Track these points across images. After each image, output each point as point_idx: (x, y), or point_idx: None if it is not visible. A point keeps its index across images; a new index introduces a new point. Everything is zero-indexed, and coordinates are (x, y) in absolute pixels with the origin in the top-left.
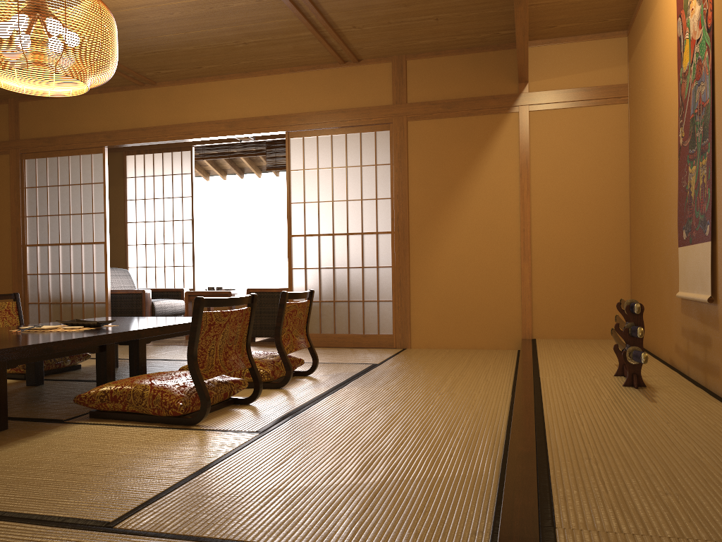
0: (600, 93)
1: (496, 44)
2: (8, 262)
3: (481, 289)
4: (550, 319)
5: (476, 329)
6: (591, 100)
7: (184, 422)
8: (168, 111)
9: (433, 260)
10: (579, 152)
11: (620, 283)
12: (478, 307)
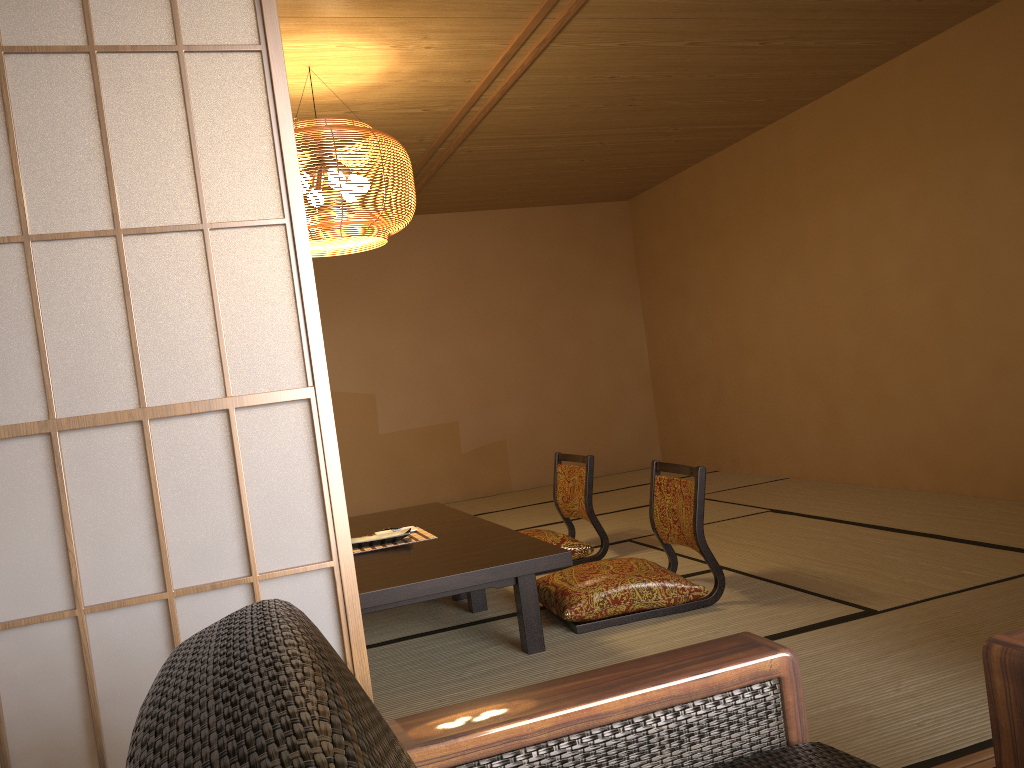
0: None
1: None
2: None
3: None
4: None
5: None
6: None
7: None
8: None
9: None
10: None
11: None
12: None
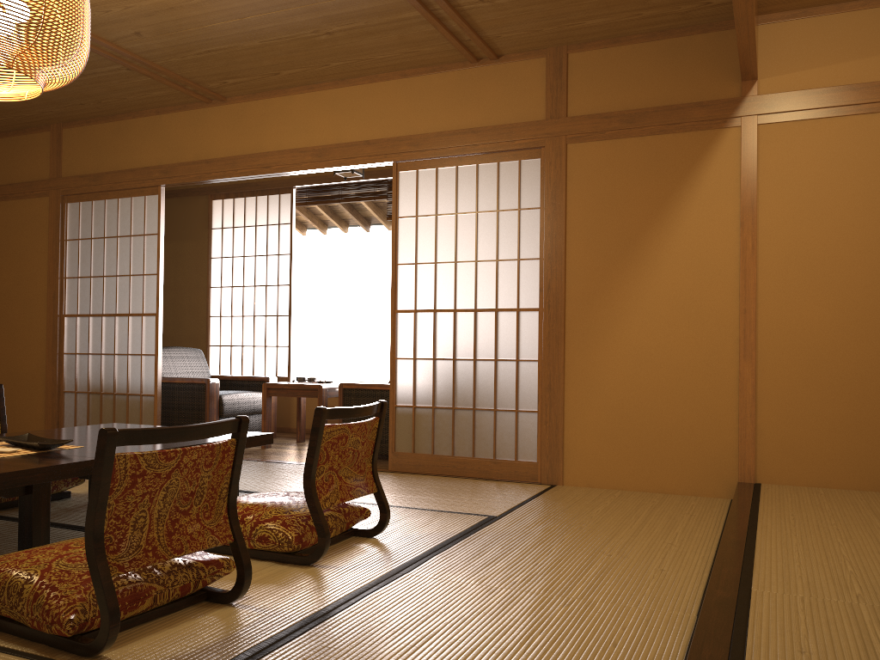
0: (878, 93)
1: (706, 23)
2: (42, 337)
3: (674, 401)
4: (785, 453)
5: (664, 462)
6: (862, 104)
7: (76, 649)
8: (240, 136)
9: (601, 353)
10: (840, 187)
11: None
12: (668, 428)
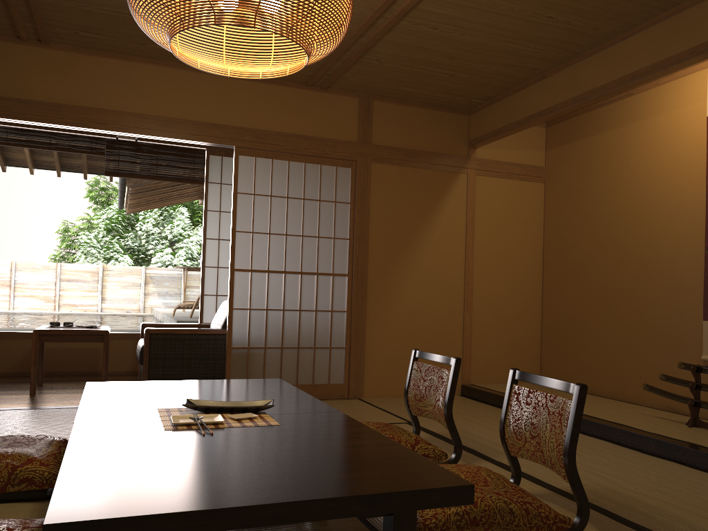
0: (527, 170)
1: (452, 107)
2: None
3: (430, 337)
4: (483, 365)
5: None
6: (520, 175)
7: None
8: (67, 85)
9: (389, 307)
10: (510, 218)
11: (534, 334)
12: None
